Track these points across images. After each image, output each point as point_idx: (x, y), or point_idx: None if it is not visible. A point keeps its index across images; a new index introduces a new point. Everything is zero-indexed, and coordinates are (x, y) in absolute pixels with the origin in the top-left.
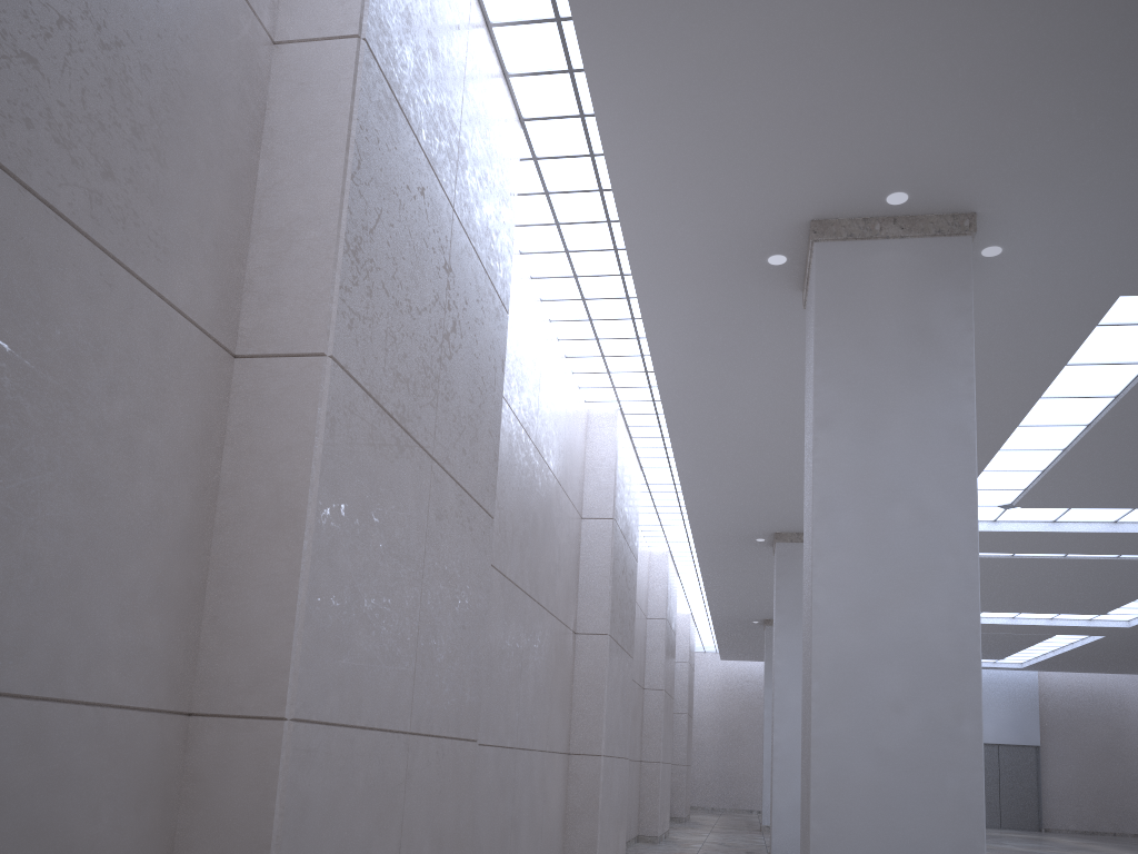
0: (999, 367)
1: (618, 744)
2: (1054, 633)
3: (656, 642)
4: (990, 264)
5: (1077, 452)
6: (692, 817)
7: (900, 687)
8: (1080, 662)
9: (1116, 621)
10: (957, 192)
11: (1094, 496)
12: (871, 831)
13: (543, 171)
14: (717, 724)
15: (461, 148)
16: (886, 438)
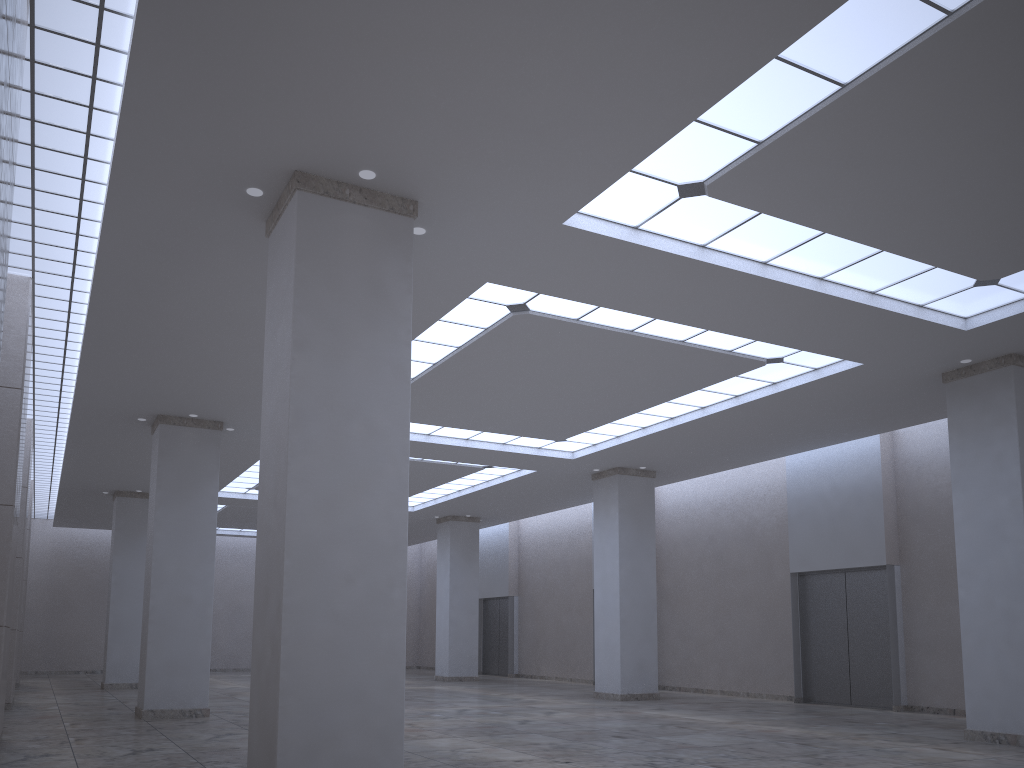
0: None
1: (9, 614)
2: None
3: None
4: (414, 239)
5: (421, 381)
6: (22, 682)
7: (351, 564)
8: None
9: None
10: (410, 184)
11: (421, 415)
12: (327, 675)
13: (37, 41)
14: (45, 589)
15: (15, 18)
16: (348, 366)
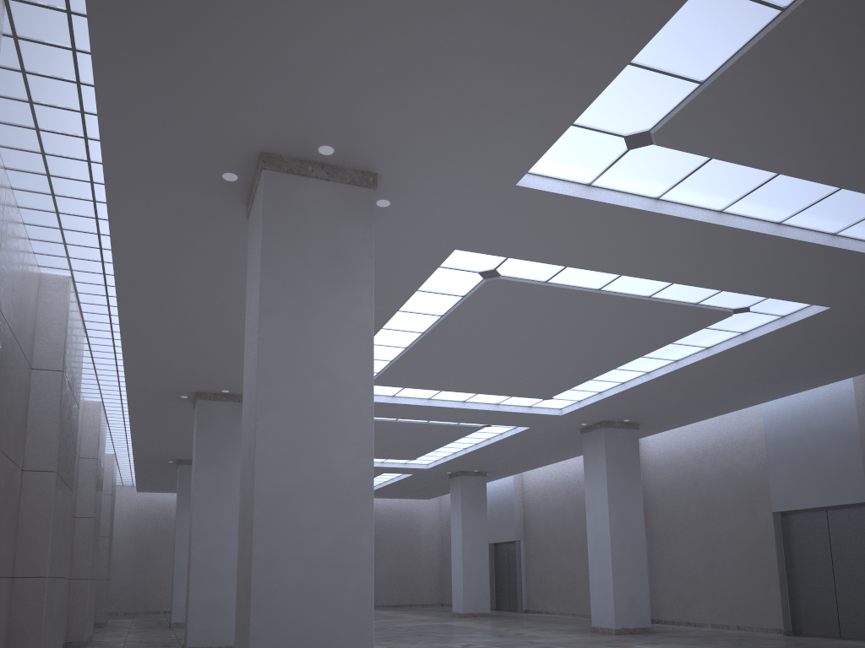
0: (376, 286)
1: (59, 566)
2: (383, 472)
3: (88, 477)
4: (381, 212)
5: (414, 350)
6: (110, 622)
7: (319, 513)
8: (396, 491)
9: (420, 464)
10: (367, 156)
11: (420, 381)
12: (296, 621)
13: (23, 51)
14: (132, 544)
15: None
16: (313, 327)
